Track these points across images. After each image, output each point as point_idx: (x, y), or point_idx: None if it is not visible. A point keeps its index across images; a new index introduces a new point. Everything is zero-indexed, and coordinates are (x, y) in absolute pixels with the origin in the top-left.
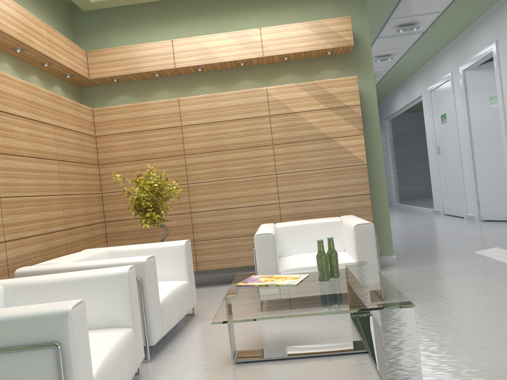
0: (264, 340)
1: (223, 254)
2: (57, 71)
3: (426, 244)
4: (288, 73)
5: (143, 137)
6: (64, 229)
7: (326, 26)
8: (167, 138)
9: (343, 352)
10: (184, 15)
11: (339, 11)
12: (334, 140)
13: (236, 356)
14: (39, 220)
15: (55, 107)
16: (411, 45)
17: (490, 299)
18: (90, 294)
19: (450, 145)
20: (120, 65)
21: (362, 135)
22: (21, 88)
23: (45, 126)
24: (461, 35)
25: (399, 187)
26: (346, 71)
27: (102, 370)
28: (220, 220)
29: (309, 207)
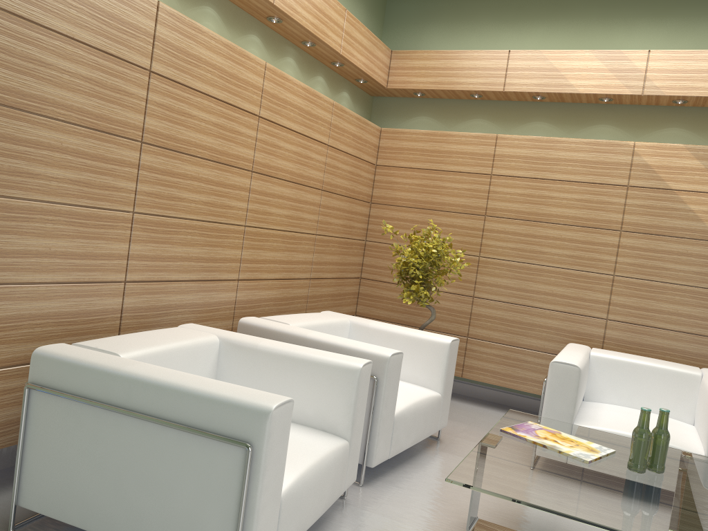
0: (521, 517)
1: (502, 366)
2: (349, 74)
3: None
4: (678, 125)
5: (435, 179)
6: (308, 278)
7: None
8: (466, 187)
9: None
10: (537, 15)
11: None
12: None
13: (473, 526)
14: (282, 262)
15: (334, 121)
16: None
17: None
18: (310, 382)
19: None
20: (429, 75)
21: None
22: (299, 94)
23: (317, 145)
24: None
25: None
26: None
27: (294, 489)
28: (511, 319)
29: (654, 338)
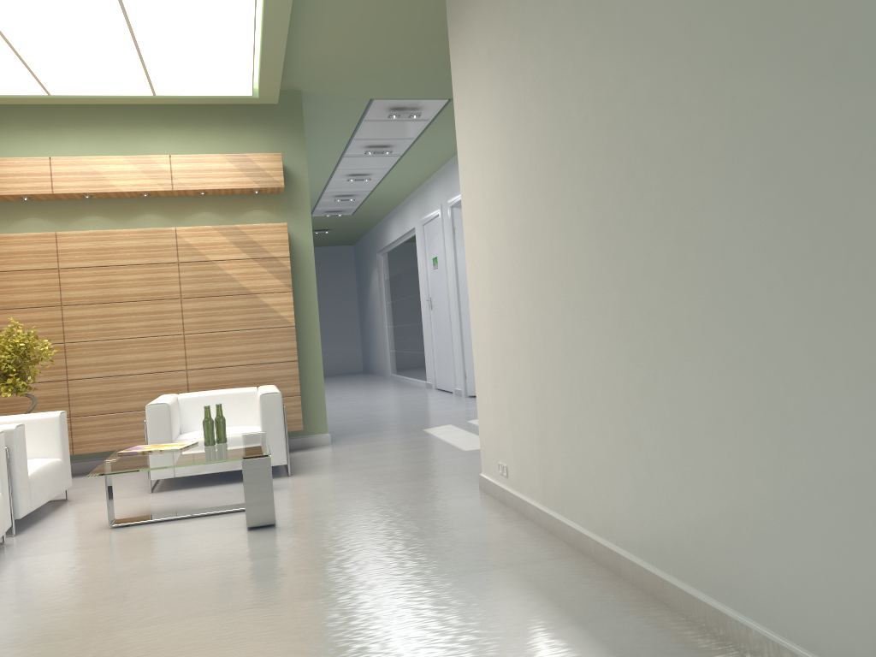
0: (147, 512)
1: (110, 433)
2: None
3: (382, 423)
4: (206, 210)
5: (2, 279)
6: None
7: (252, 162)
8: (37, 283)
9: (223, 511)
10: (69, 123)
11: (273, 141)
12: (258, 297)
13: (114, 522)
14: None
15: None
16: (392, 167)
17: (391, 468)
18: None
19: (441, 299)
20: None
21: (290, 292)
22: None
23: None
24: (449, 163)
25: (395, 351)
26: (278, 214)
27: None
28: (107, 390)
29: (225, 375)
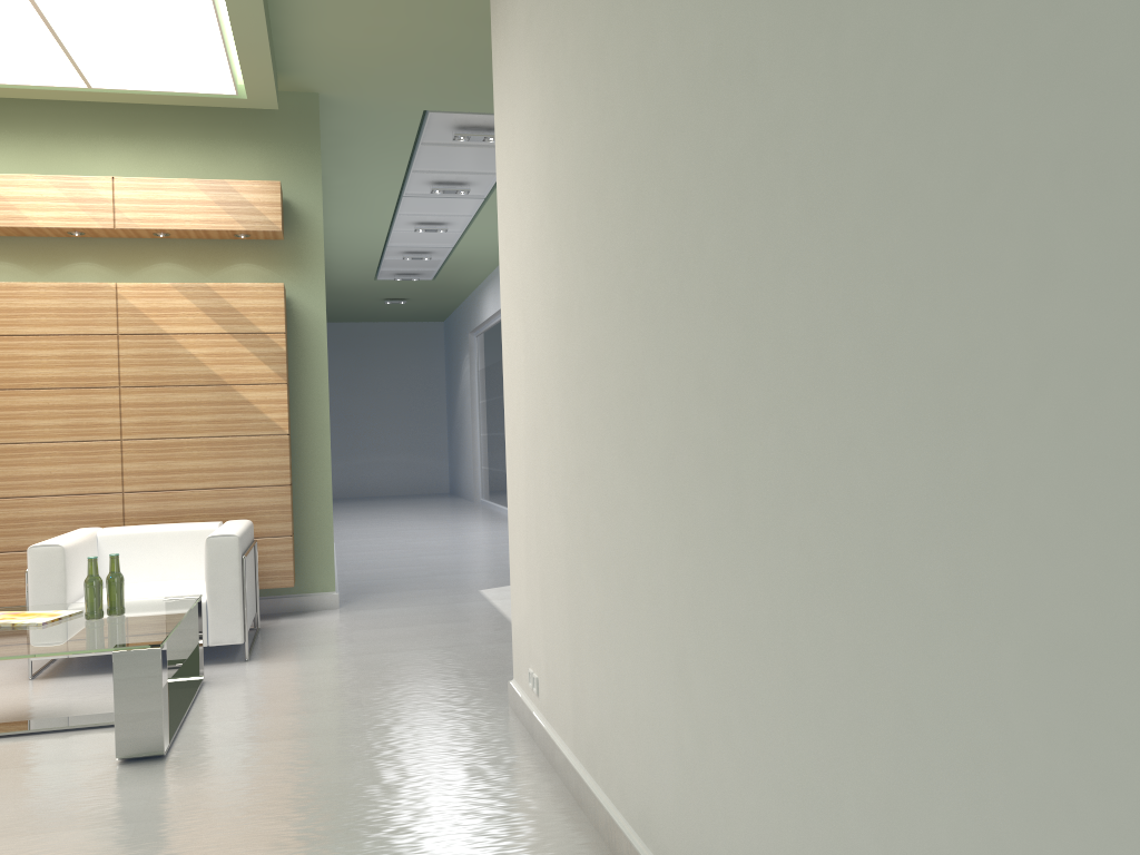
0: None
1: (3, 581)
2: None
3: (429, 575)
4: (170, 259)
5: None
6: None
7: (236, 193)
8: None
9: (104, 723)
10: None
11: (273, 164)
12: (235, 389)
13: None
14: None
15: None
16: (476, 214)
17: (400, 656)
18: None
19: None
20: None
21: (284, 385)
22: None
23: None
24: None
25: (487, 468)
26: (276, 270)
27: None
28: (2, 518)
29: (180, 502)
